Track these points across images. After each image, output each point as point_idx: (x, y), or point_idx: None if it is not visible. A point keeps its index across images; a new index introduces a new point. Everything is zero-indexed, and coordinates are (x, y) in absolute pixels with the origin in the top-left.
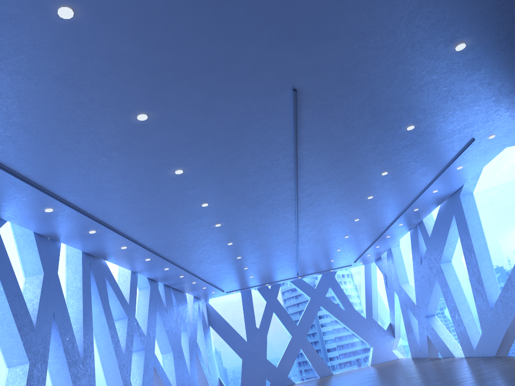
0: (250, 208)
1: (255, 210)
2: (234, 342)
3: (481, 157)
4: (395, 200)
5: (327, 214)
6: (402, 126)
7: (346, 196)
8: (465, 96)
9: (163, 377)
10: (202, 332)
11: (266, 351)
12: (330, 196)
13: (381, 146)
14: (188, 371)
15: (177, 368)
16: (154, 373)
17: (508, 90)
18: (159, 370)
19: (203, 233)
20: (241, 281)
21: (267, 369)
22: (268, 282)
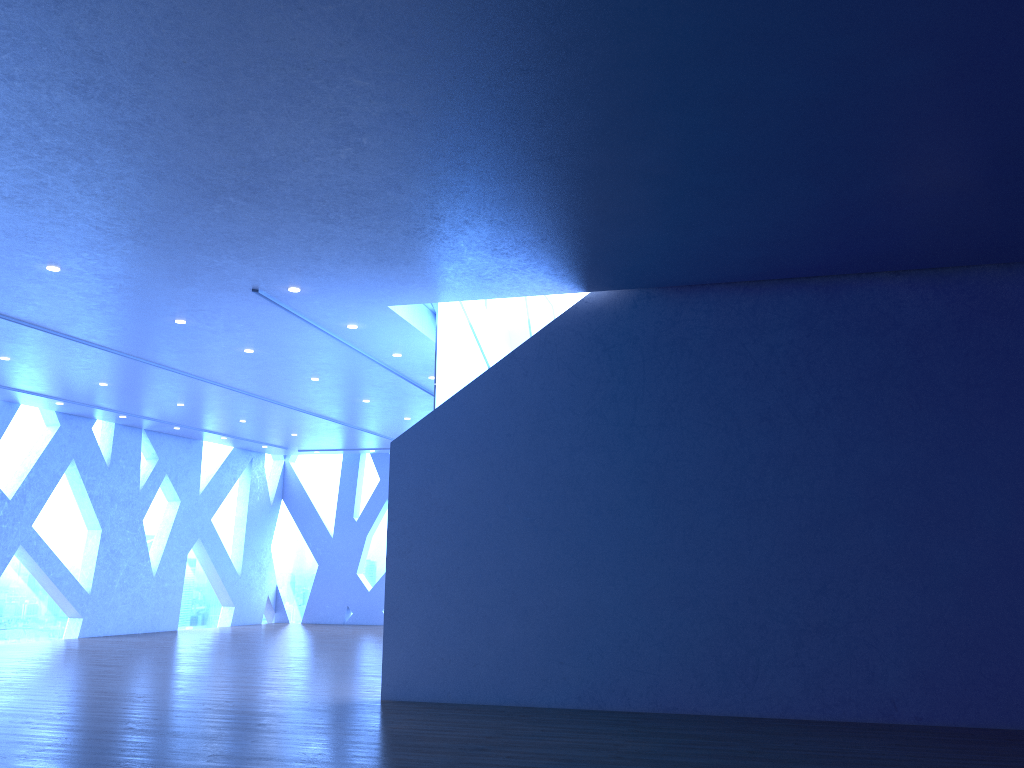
0: (12, 343)
1: (31, 347)
2: (312, 534)
3: (364, 316)
4: (331, 360)
5: (216, 365)
6: (32, 266)
7: (185, 345)
8: (53, 236)
9: (47, 563)
10: (246, 508)
11: (359, 561)
12: (145, 341)
13: (62, 287)
14: (157, 563)
15: (110, 556)
16: (26, 555)
17: (129, 232)
18: (37, 552)
19: (6, 366)
20: (286, 438)
21: (353, 590)
22: (366, 448)
